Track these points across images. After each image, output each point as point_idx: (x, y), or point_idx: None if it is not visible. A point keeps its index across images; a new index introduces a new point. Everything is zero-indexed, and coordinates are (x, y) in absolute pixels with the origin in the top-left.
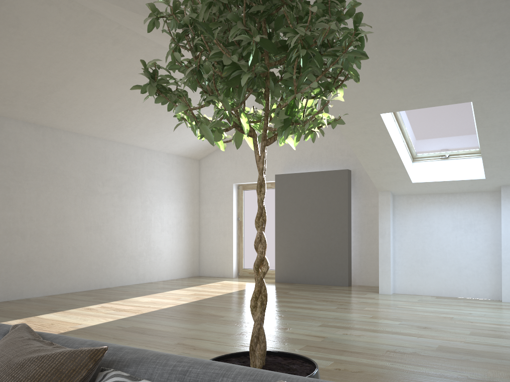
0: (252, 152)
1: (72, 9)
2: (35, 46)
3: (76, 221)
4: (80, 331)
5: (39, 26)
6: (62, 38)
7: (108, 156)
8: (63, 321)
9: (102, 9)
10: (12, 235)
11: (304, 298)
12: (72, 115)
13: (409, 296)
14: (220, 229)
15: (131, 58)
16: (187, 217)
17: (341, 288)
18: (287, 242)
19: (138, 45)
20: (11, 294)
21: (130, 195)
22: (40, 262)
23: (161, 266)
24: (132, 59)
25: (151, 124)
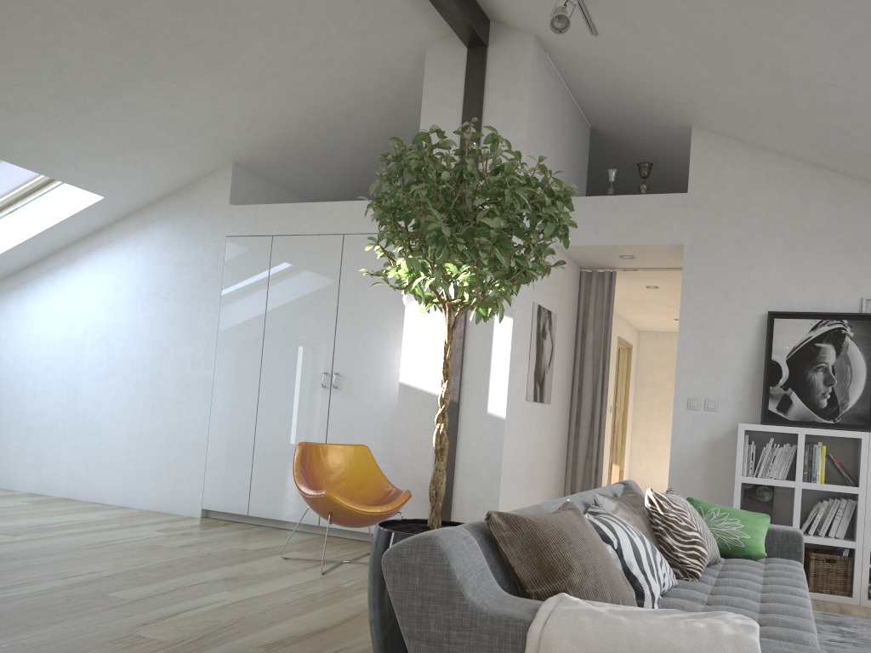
0: None
1: None
2: None
3: None
4: None
5: None
6: None
7: None
8: None
9: None
10: None
11: None
12: None
13: None
14: None
15: None
16: None
17: None
18: None
19: None
20: None
21: None
22: None
23: None
24: None
25: None
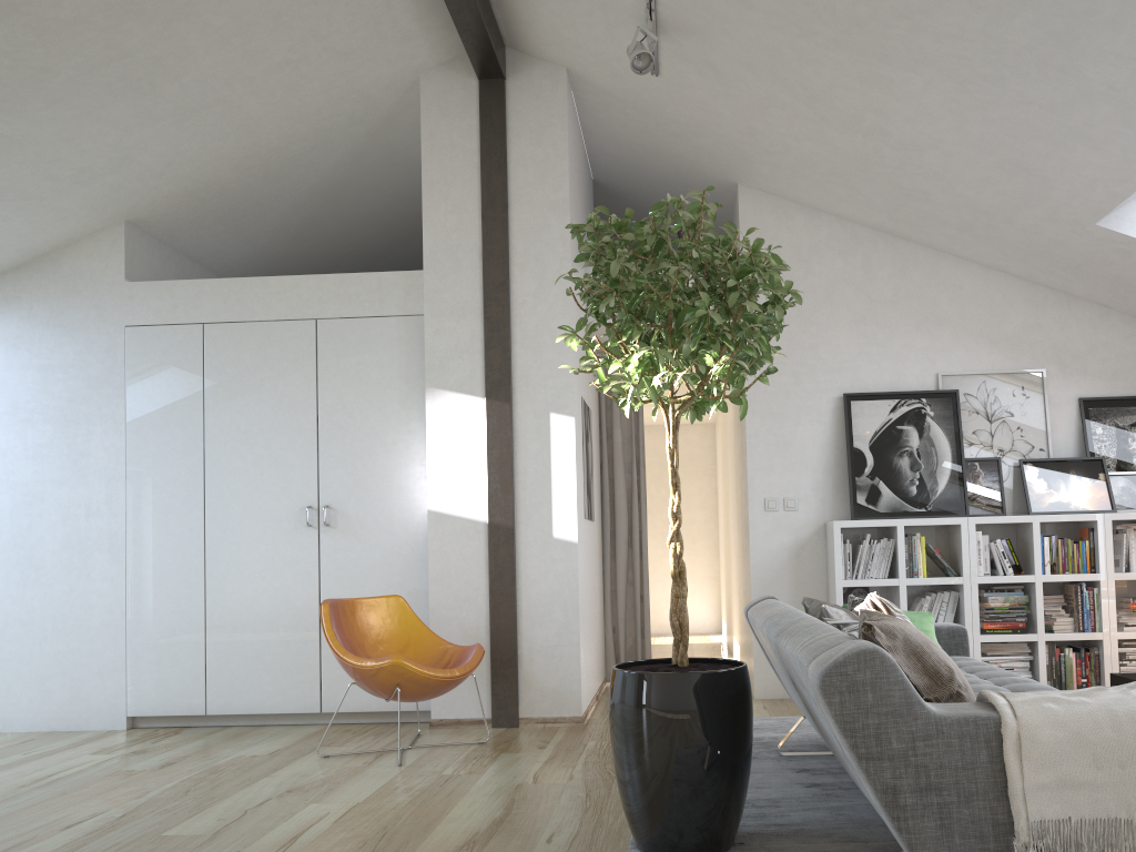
0: None
1: None
2: None
3: None
4: None
5: None
6: None
7: None
8: None
9: None
10: None
11: None
12: None
13: None
14: None
15: None
16: None
17: None
18: None
19: None
20: None
21: None
22: None
23: None
24: None
25: None
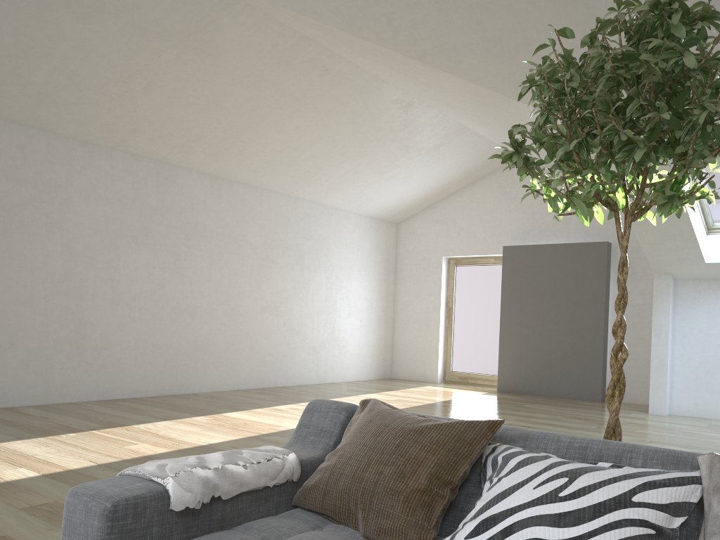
0: (471, 215)
1: (281, 34)
2: (230, 79)
3: (251, 299)
4: (284, 434)
5: (240, 56)
6: (262, 70)
7: (290, 217)
8: (256, 421)
9: (319, 34)
10: (181, 313)
11: (546, 413)
12: (255, 164)
13: (693, 419)
14: (422, 316)
15: (338, 93)
16: (379, 299)
17: (593, 404)
18: (516, 338)
19: (349, 76)
20: (177, 387)
21: (313, 267)
22: (210, 349)
23: (345, 363)
24: (339, 94)
25: (346, 176)
